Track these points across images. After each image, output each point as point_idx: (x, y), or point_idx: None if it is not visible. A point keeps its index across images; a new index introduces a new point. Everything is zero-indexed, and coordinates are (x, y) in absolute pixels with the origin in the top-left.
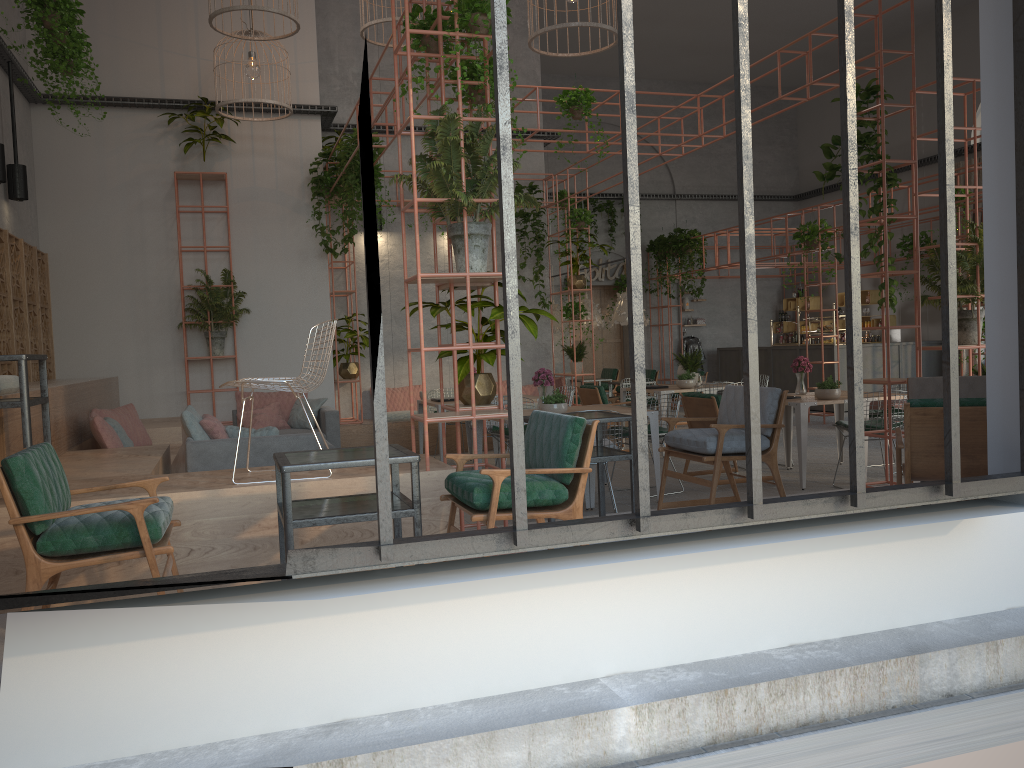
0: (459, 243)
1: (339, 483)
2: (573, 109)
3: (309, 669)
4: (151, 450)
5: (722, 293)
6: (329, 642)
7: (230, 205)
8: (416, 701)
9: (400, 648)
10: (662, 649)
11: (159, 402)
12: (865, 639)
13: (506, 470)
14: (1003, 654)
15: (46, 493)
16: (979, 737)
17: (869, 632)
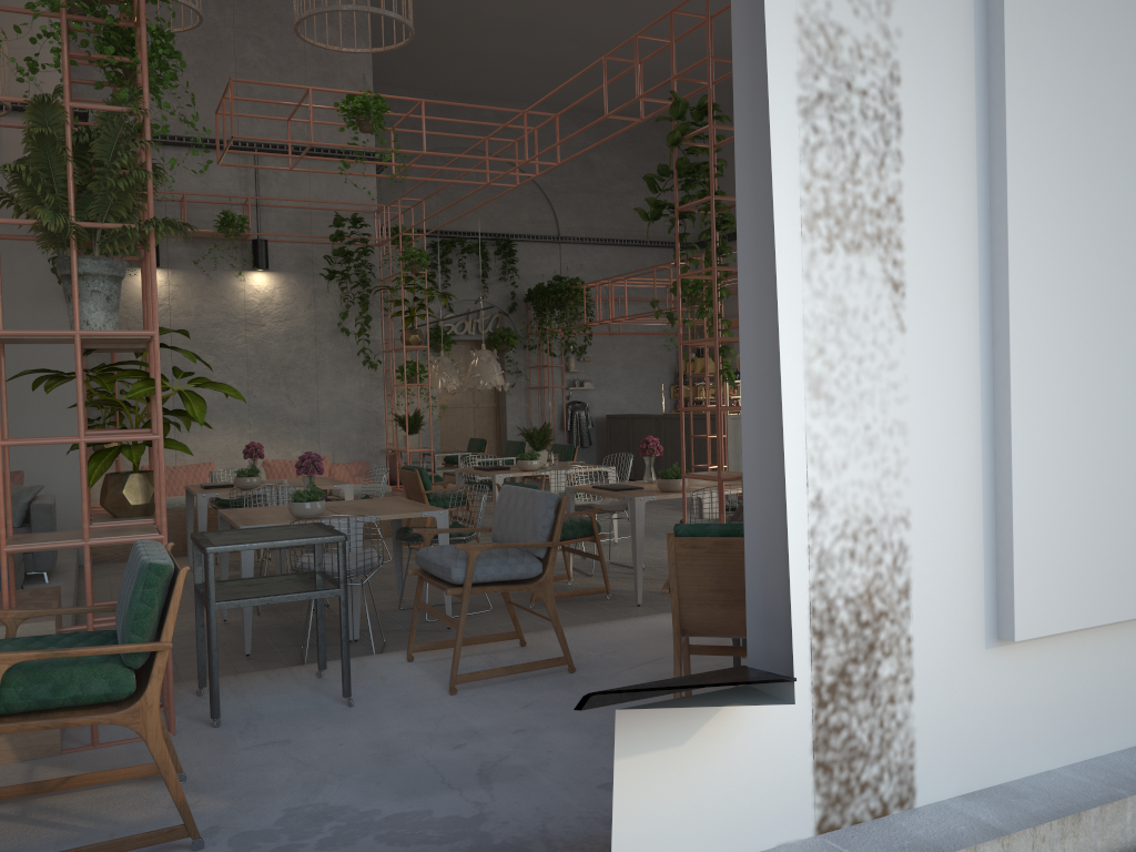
0: (69, 287)
1: None
2: (360, 119)
3: None
4: None
5: (614, 351)
6: None
7: None
8: None
9: None
10: None
11: None
12: None
13: (12, 654)
14: None
15: None
16: None
17: None
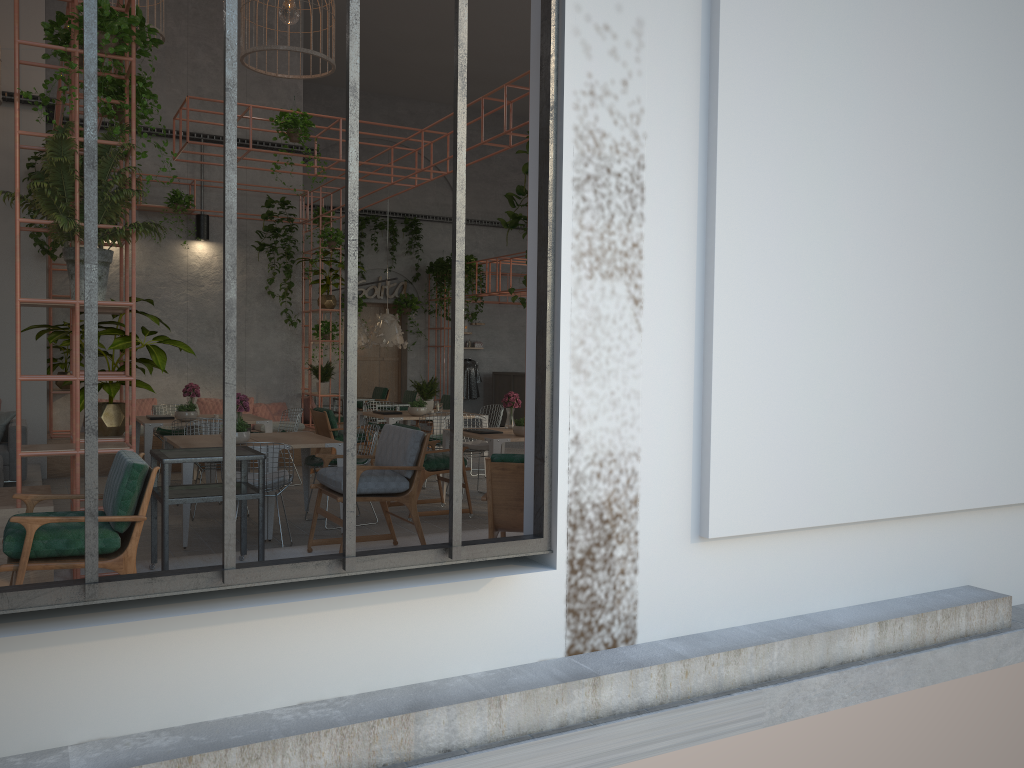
0: (72, 268)
1: None
2: (290, 132)
3: None
4: None
5: (501, 318)
6: None
7: None
8: None
9: None
10: (149, 712)
11: None
12: (379, 695)
13: (42, 518)
14: (506, 708)
15: None
16: None
17: (390, 687)
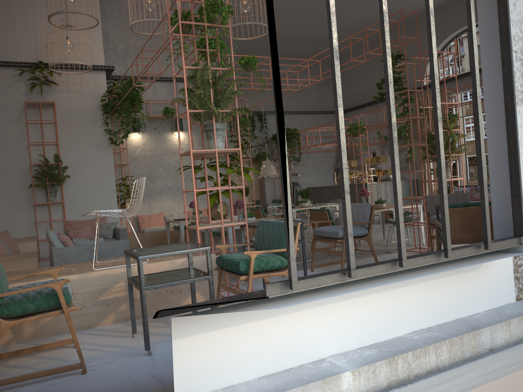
0: (210, 133)
1: (153, 265)
2: (247, 66)
3: (177, 368)
4: (28, 255)
5: (309, 160)
6: (188, 352)
7: (56, 119)
8: (235, 380)
9: (225, 351)
10: (354, 339)
11: (19, 229)
12: (447, 325)
13: (256, 251)
14: (512, 326)
15: (1, 281)
16: (506, 369)
17: (447, 321)
